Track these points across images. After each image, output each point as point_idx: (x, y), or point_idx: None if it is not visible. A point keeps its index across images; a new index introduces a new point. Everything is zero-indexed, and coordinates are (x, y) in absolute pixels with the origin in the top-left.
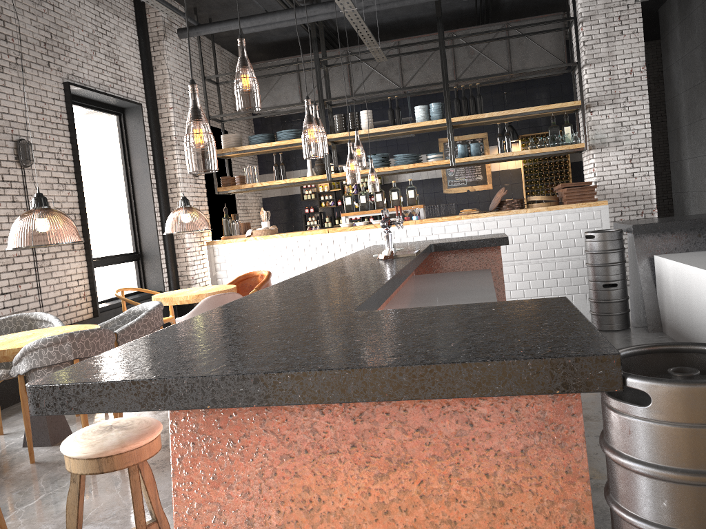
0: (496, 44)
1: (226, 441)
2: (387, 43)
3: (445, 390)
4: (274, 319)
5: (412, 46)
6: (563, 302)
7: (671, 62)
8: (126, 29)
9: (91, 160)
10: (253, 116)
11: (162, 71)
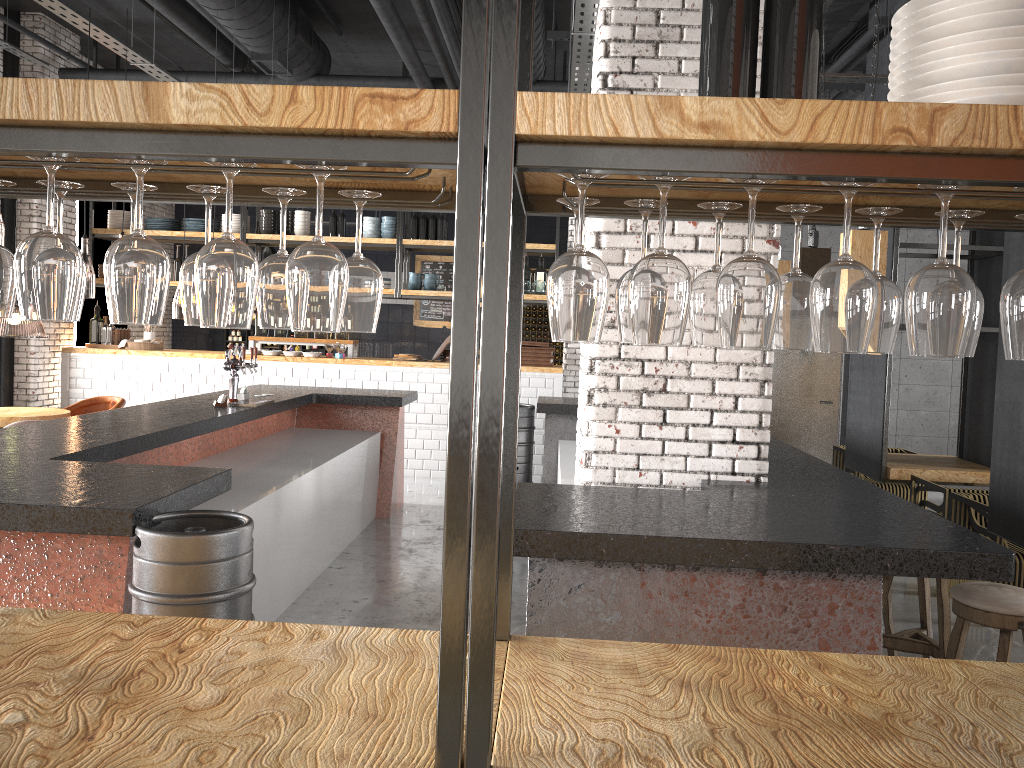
0: None
1: None
2: None
3: (11, 524)
4: None
5: None
6: (216, 472)
7: None
8: None
9: None
10: None
11: None
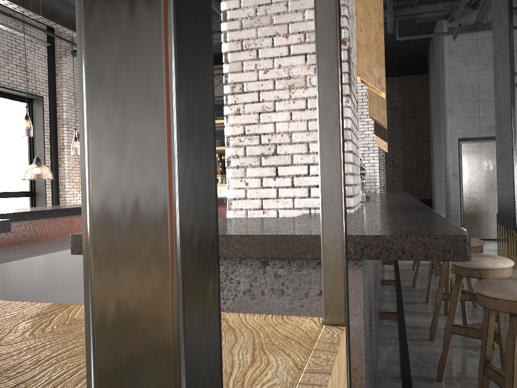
0: None
1: None
2: None
3: None
4: None
5: None
6: None
7: (430, 89)
8: (38, 49)
9: (1, 130)
10: None
11: (61, 77)
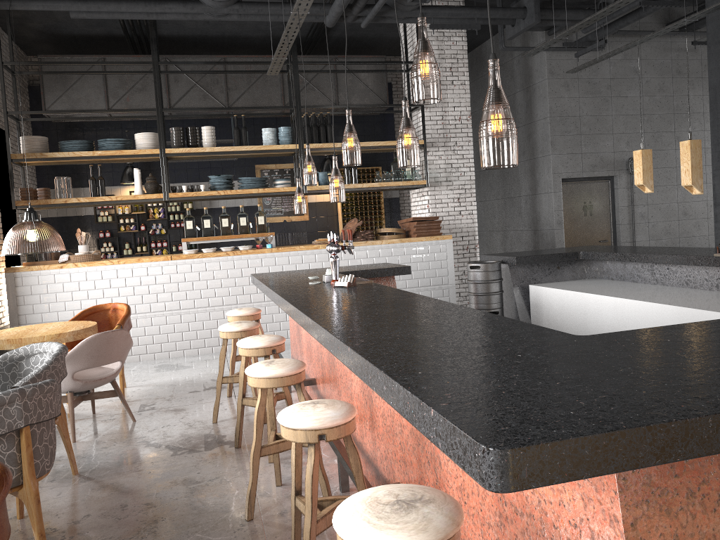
0: (325, 76)
1: (684, 492)
2: (212, 58)
3: None
4: (507, 348)
5: (239, 65)
6: None
7: None
8: None
9: None
10: (63, 118)
11: None
